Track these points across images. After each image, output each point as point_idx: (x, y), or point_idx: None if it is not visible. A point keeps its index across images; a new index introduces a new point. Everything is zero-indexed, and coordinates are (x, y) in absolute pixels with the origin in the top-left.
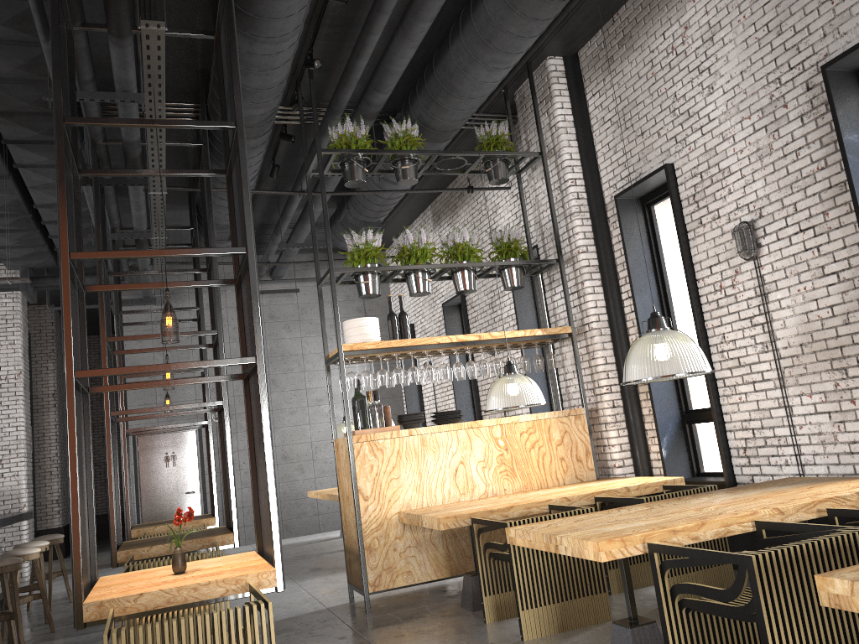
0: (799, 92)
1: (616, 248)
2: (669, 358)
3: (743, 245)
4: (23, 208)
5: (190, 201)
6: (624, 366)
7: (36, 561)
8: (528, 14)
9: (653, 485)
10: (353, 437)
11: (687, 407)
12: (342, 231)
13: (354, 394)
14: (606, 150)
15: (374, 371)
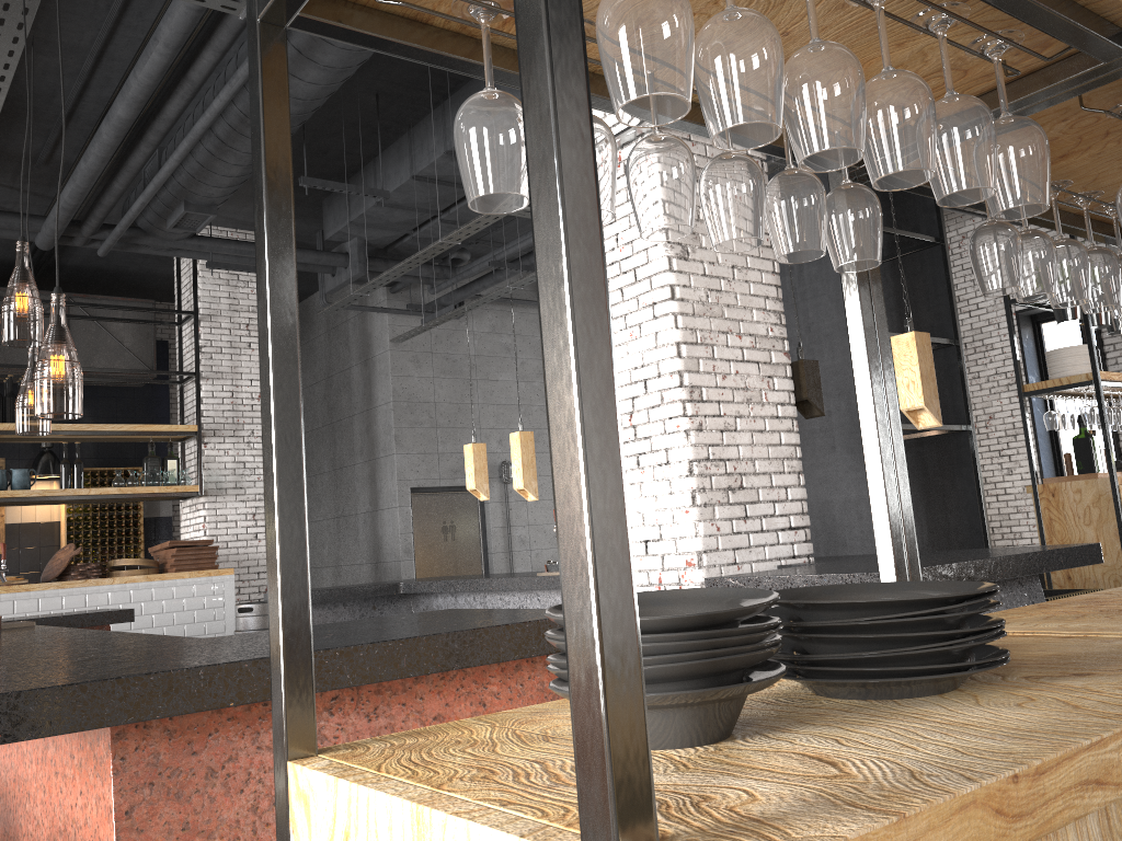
0: None
1: None
2: None
3: None
4: None
5: None
6: None
7: None
8: None
9: None
10: (1117, 478)
11: None
12: None
13: (1080, 432)
14: None
15: None
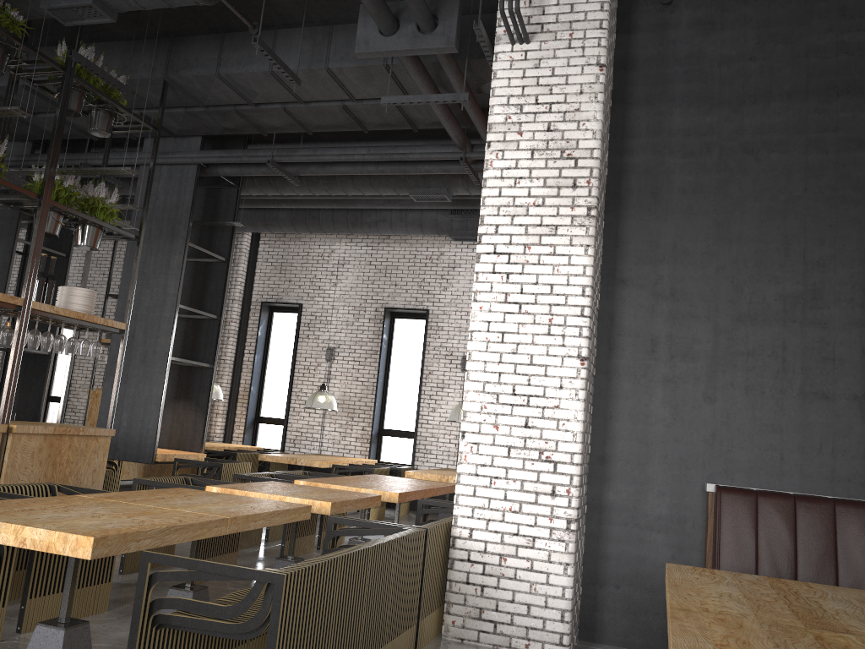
0: (372, 310)
1: (251, 326)
2: (330, 403)
3: (329, 356)
4: None
5: None
6: (310, 401)
7: None
8: (297, 230)
9: (254, 448)
10: None
11: (259, 414)
12: None
13: None
14: (262, 275)
15: None
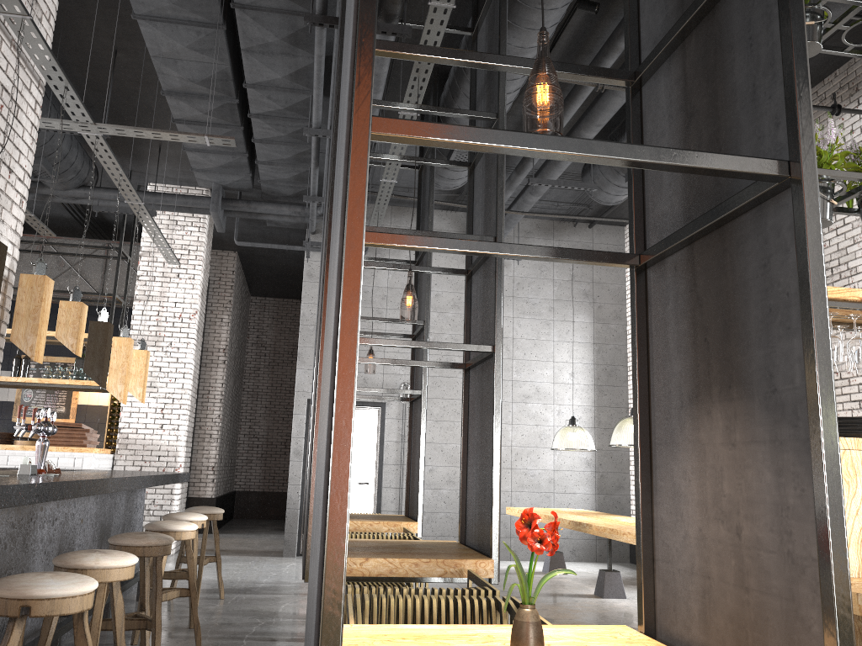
0: None
1: None
2: None
3: None
4: (230, 87)
5: (423, 115)
6: None
7: (189, 542)
8: None
9: None
10: None
11: None
12: (608, 174)
13: None
14: None
15: (596, 371)
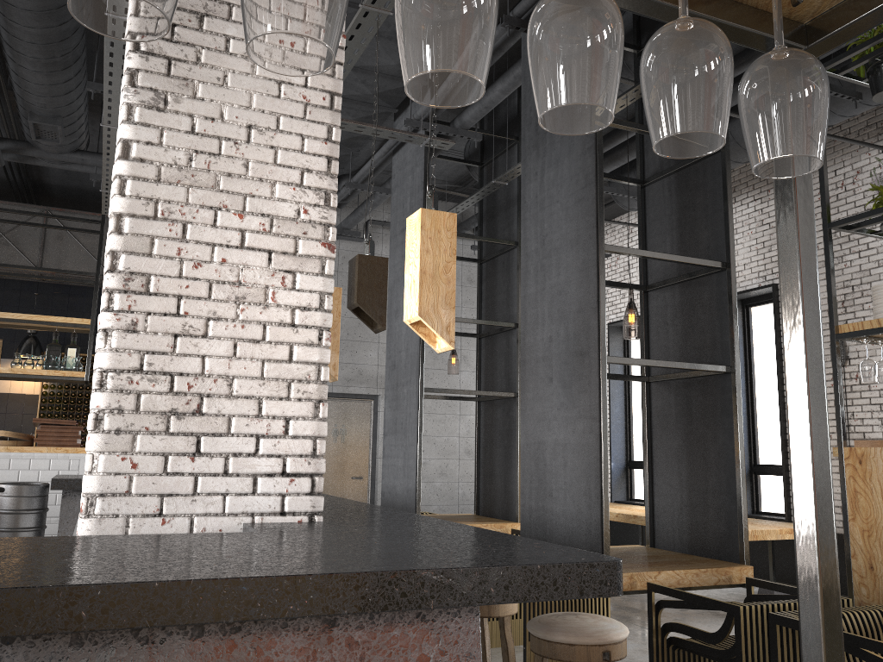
0: None
1: None
2: None
3: None
4: None
5: None
6: None
7: None
8: None
9: None
10: None
11: None
12: None
13: None
14: None
15: None
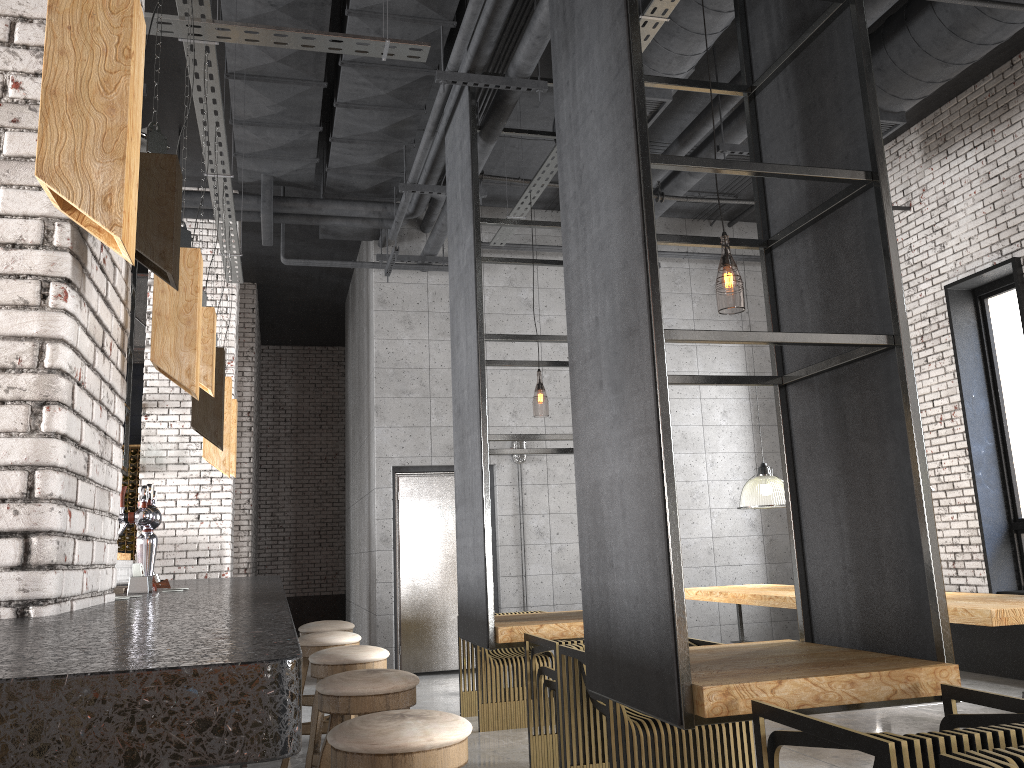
0: None
1: None
2: None
3: None
4: (324, 16)
5: None
6: None
7: None
8: None
9: None
10: None
11: None
12: None
13: None
14: None
15: (753, 407)
